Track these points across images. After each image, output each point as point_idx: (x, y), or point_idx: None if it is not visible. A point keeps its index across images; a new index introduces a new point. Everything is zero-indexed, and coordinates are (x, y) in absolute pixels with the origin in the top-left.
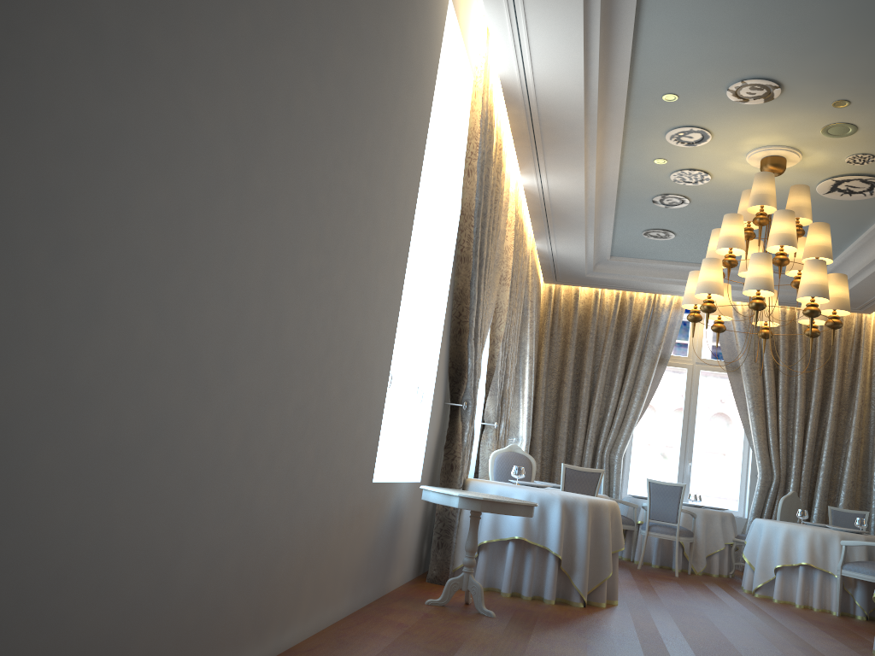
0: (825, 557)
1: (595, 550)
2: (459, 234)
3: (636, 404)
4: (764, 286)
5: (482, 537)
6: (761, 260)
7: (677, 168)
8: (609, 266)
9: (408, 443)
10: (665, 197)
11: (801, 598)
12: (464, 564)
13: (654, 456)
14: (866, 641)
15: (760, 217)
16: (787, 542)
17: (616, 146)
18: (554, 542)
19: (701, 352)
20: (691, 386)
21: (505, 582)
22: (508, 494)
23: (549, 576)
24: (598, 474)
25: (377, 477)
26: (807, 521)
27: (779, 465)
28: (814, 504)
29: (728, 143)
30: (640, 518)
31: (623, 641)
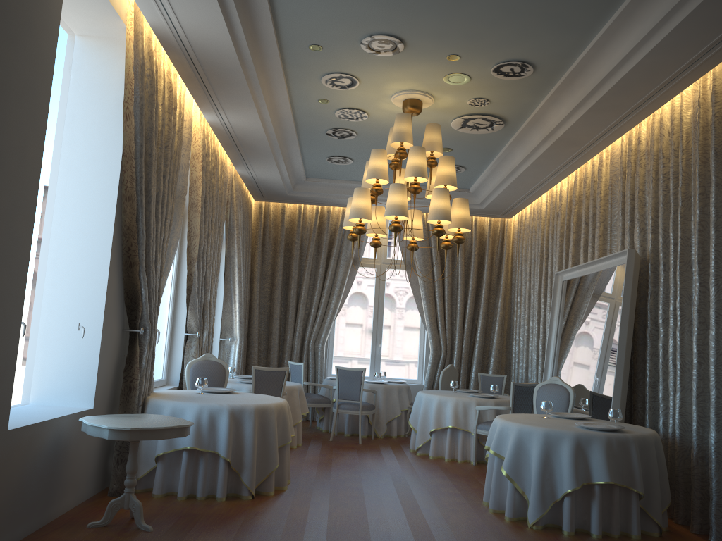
0: (466, 419)
1: (263, 448)
2: (123, 174)
3: (334, 300)
4: (399, 212)
5: (158, 450)
6: (397, 190)
7: (339, 107)
8: (306, 186)
9: (80, 373)
10: (336, 131)
11: (449, 453)
12: (125, 485)
13: (366, 334)
14: (483, 490)
15: (400, 152)
16: (439, 410)
17: (282, 88)
18: (223, 447)
19: (386, 254)
20: (380, 282)
21: (180, 487)
22: (182, 409)
23: (219, 477)
24: (284, 372)
25: (38, 413)
26: (468, 383)
27: (446, 341)
28: (472, 370)
29: (374, 88)
30: (335, 397)
31: (266, 536)
